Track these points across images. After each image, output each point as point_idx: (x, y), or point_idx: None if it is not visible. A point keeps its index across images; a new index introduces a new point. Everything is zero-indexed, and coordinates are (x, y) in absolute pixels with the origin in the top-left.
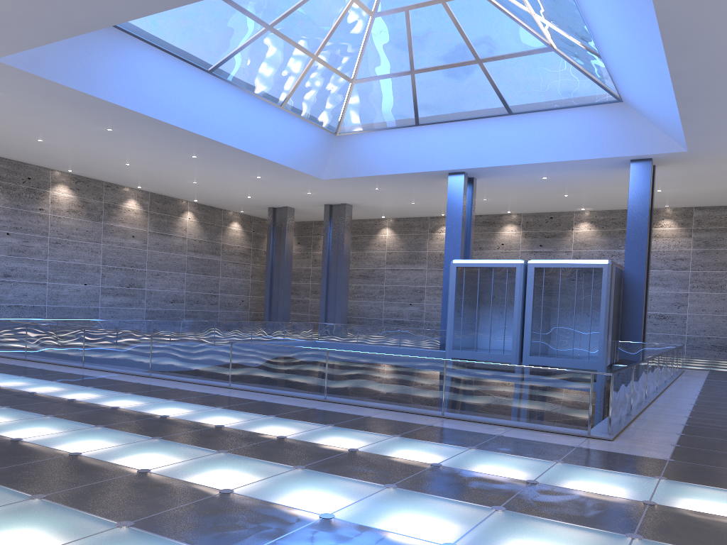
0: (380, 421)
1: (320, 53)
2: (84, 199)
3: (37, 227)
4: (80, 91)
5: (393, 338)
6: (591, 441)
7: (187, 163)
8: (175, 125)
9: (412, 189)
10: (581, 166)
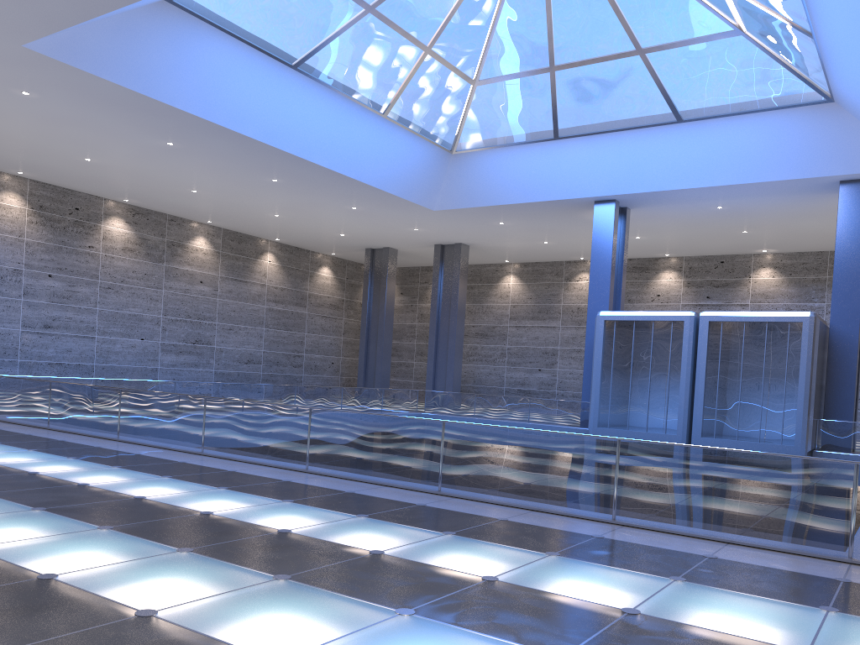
0: (523, 529)
1: (434, 45)
2: (143, 235)
3: (85, 268)
4: (131, 90)
5: (520, 410)
6: (859, 570)
7: (267, 189)
8: (250, 136)
9: (545, 223)
10: (772, 190)
